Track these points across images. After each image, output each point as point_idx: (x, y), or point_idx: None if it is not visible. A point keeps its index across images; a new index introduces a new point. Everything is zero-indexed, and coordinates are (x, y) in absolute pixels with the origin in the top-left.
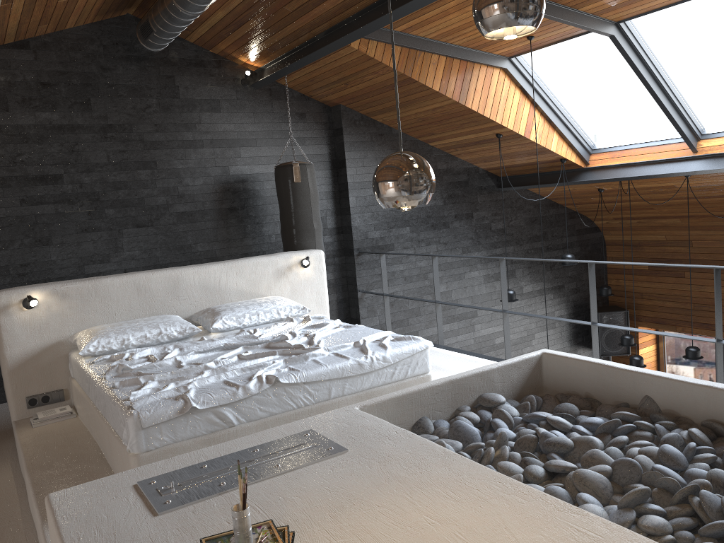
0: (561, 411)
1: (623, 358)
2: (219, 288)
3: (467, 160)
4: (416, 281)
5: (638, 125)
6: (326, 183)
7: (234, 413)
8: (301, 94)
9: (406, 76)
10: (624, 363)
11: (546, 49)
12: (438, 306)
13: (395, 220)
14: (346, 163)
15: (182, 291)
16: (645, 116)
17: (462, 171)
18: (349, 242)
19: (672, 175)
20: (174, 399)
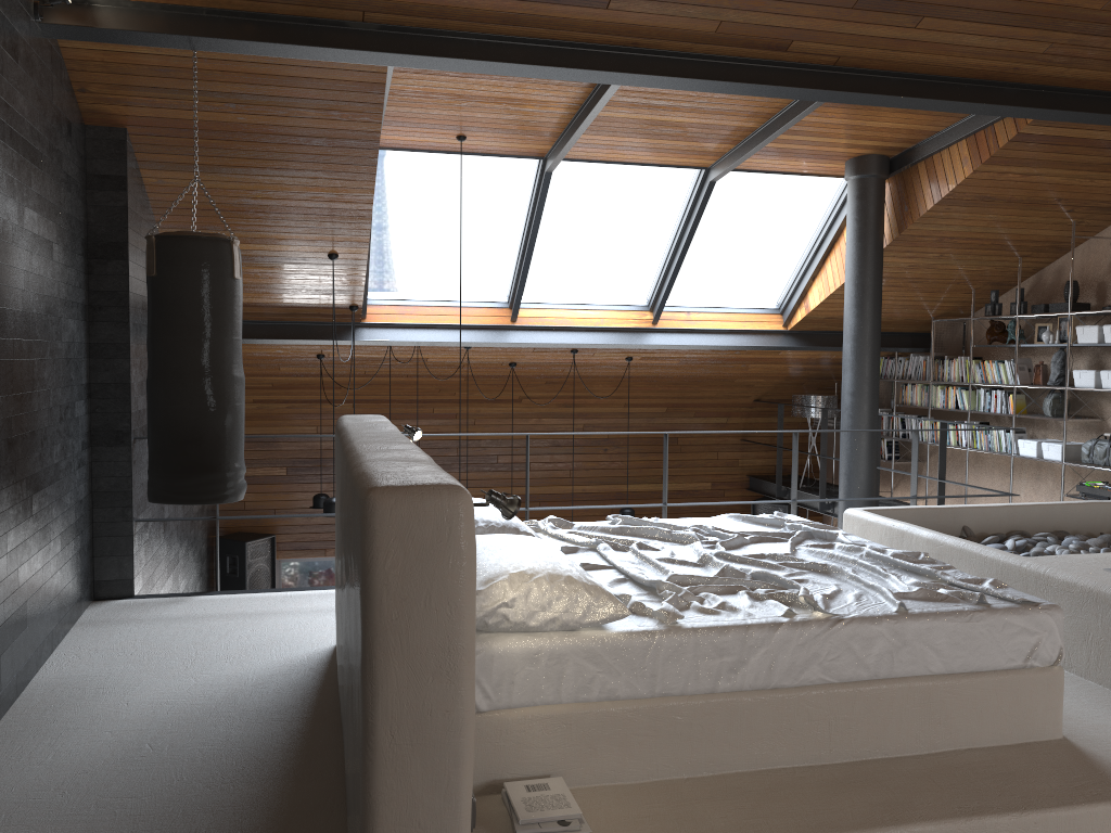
0: None
1: None
2: None
3: None
4: None
5: (450, 278)
6: (82, 285)
7: None
8: (70, 79)
9: (375, 137)
10: None
11: (423, 155)
12: None
13: None
14: (129, 252)
15: None
16: (470, 269)
17: None
18: (116, 417)
19: (488, 345)
20: (1000, 588)
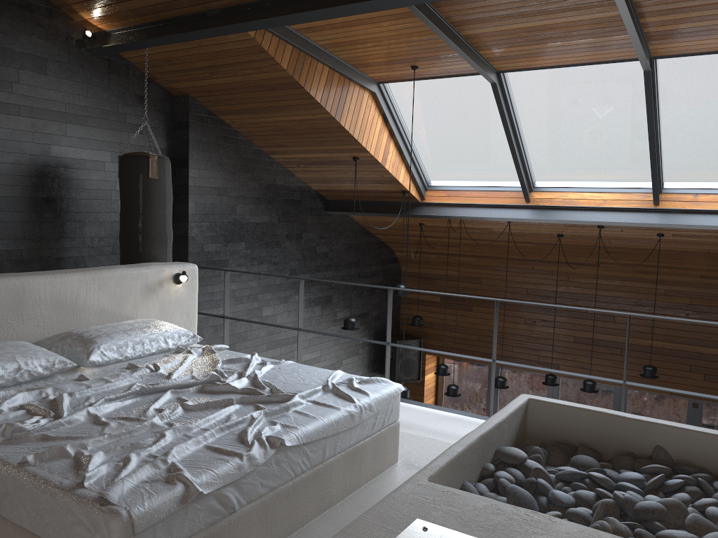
0: (583, 464)
1: (409, 384)
2: (76, 306)
3: (303, 178)
4: (246, 302)
5: (478, 169)
6: None
7: (236, 493)
8: (144, 73)
9: (294, 80)
10: (410, 388)
11: (417, 82)
12: (300, 334)
13: (232, 233)
14: (189, 163)
15: (28, 308)
16: (489, 162)
17: (296, 189)
18: (182, 254)
19: (505, 220)
20: (166, 482)
